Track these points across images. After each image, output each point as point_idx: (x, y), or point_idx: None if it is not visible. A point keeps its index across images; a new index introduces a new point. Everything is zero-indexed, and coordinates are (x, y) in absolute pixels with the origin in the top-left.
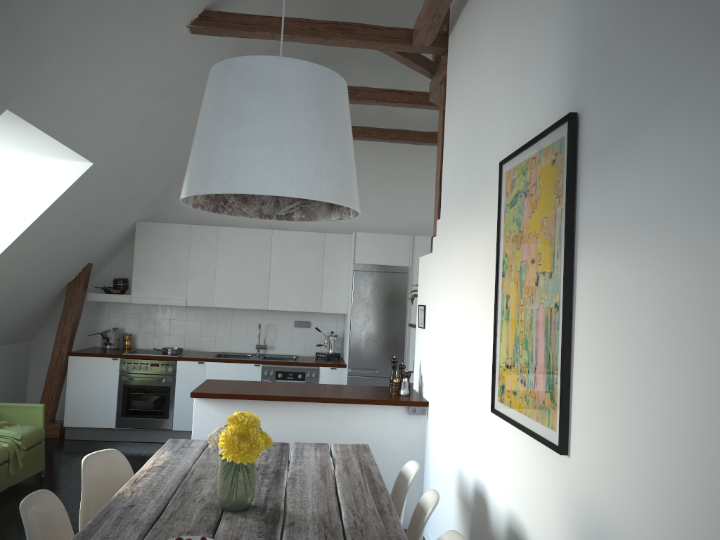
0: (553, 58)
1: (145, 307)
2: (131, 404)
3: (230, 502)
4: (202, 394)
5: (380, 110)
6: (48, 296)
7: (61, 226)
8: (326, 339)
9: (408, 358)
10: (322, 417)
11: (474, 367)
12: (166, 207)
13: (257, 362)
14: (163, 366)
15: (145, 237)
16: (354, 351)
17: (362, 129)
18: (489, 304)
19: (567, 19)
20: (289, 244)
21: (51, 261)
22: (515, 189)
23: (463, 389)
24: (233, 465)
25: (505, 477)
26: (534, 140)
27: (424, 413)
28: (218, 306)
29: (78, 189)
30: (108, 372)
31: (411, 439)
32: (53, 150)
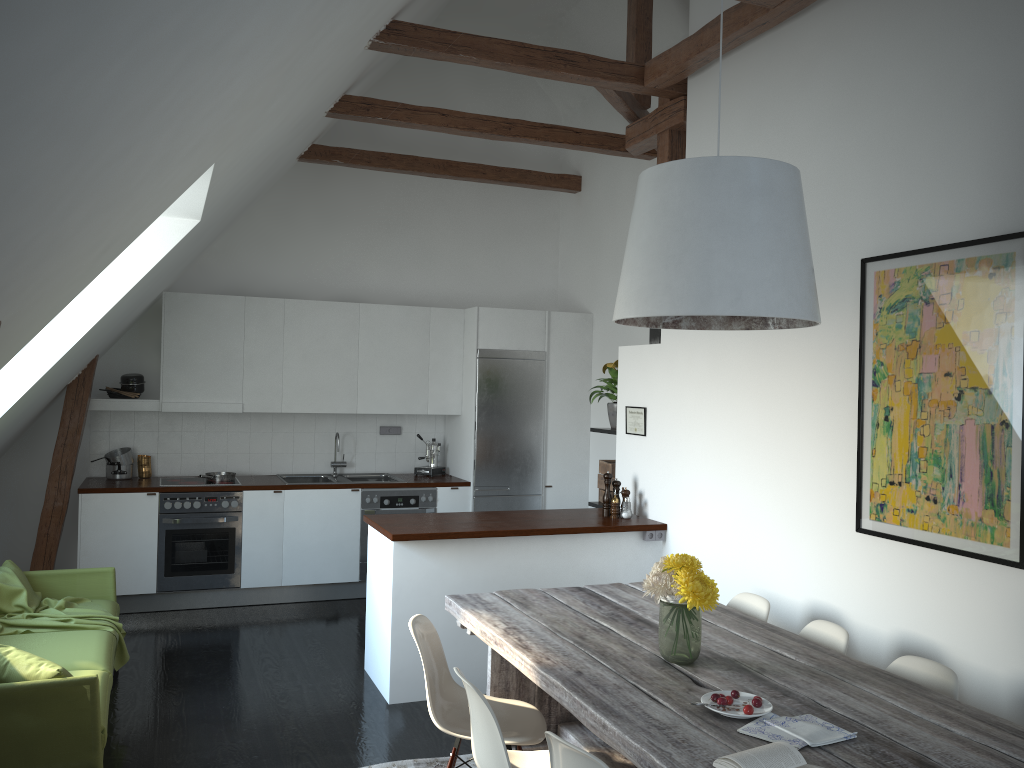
0: (974, 162)
1: (165, 416)
2: (178, 557)
3: (688, 654)
4: (407, 535)
5: (484, 140)
6: (42, 406)
7: (122, 308)
8: (428, 449)
9: (546, 469)
10: (547, 552)
11: (797, 483)
12: (191, 269)
13: (355, 486)
14: (223, 500)
15: (178, 314)
16: (480, 464)
17: (473, 166)
18: (834, 414)
19: (1003, 127)
20: (383, 323)
21: (81, 357)
22: (903, 294)
23: (770, 508)
24: (689, 613)
25: (889, 599)
26: (948, 247)
27: (662, 537)
28: (288, 411)
29: (168, 256)
30: (142, 513)
31: (646, 570)
32: (173, 204)
